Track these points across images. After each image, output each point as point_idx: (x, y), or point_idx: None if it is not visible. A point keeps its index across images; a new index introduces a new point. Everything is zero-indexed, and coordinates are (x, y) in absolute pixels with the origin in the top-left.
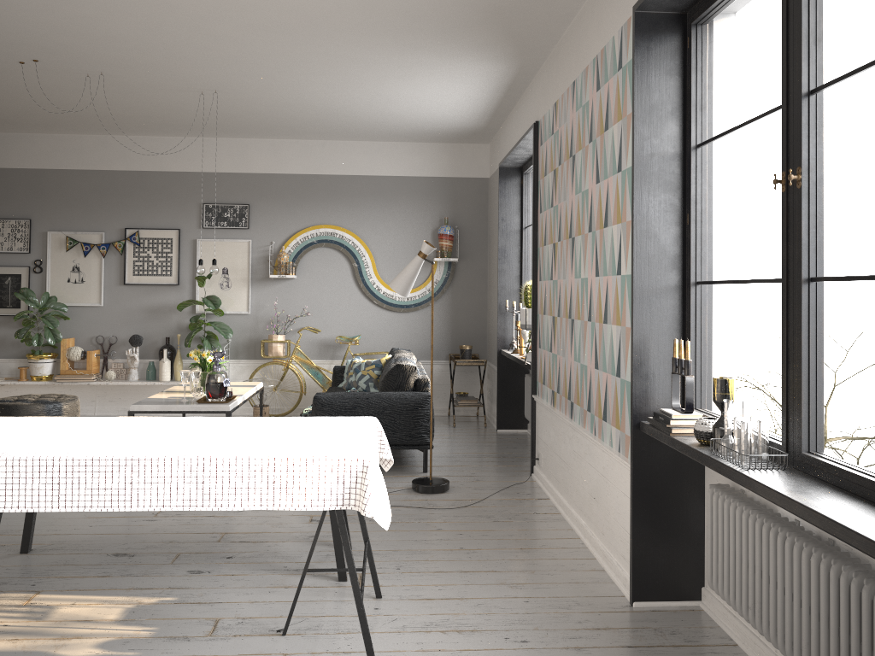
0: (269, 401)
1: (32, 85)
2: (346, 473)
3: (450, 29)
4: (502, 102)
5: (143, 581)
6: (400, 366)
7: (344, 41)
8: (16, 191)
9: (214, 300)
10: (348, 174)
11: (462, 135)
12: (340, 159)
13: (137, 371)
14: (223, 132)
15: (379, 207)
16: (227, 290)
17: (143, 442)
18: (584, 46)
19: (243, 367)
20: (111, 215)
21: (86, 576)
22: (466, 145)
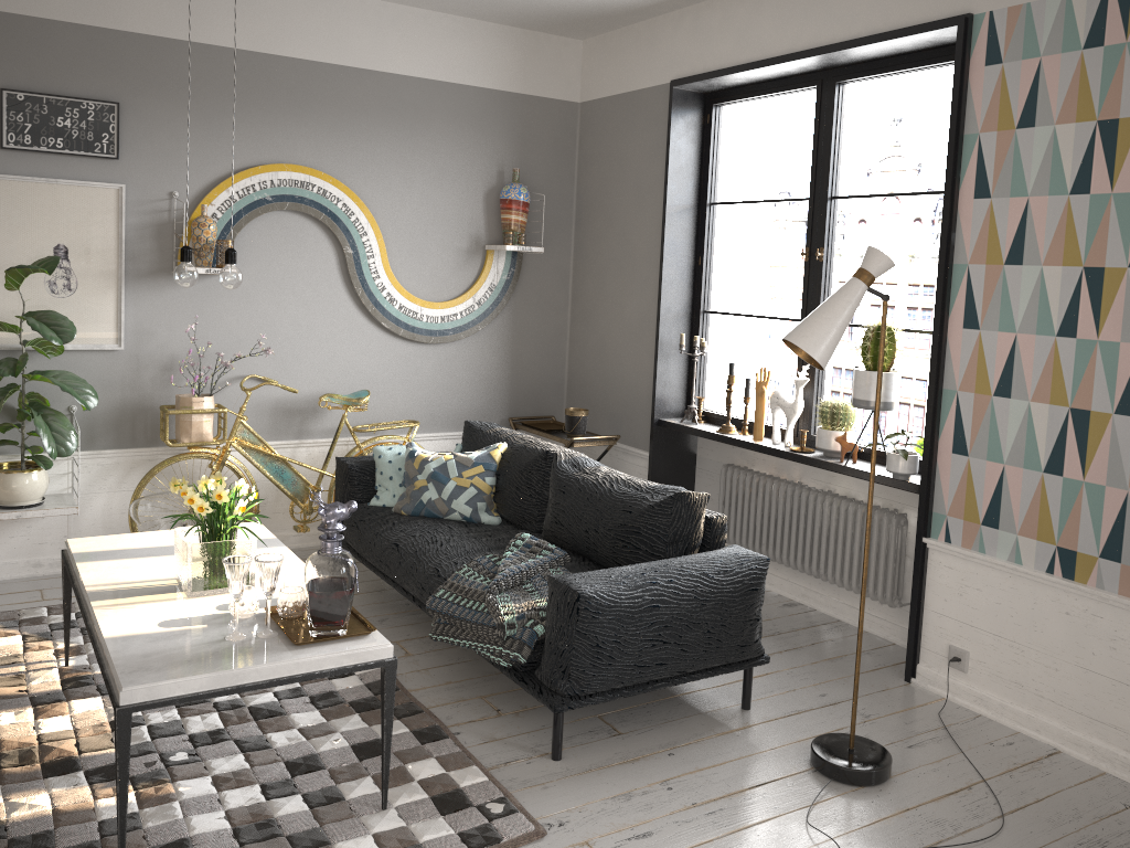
0: None
1: None
2: None
3: None
4: None
5: None
6: (683, 497)
7: None
8: None
9: (57, 322)
10: (335, 63)
11: (572, 17)
12: (319, 28)
13: None
14: None
15: (394, 137)
16: (68, 298)
17: None
18: None
19: (108, 466)
20: None
21: None
22: (547, 37)
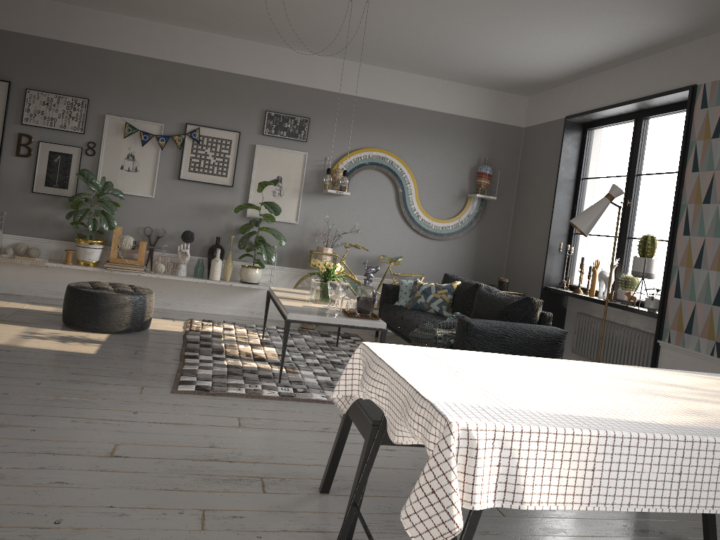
0: None
1: None
2: None
3: None
4: (614, 60)
5: None
6: (529, 299)
7: None
8: (76, 68)
9: (274, 207)
10: (403, 104)
11: (520, 85)
12: (398, 88)
13: (186, 267)
14: (301, 44)
15: (427, 139)
16: (279, 198)
17: None
18: None
19: (285, 274)
20: (173, 108)
21: None
22: (509, 95)
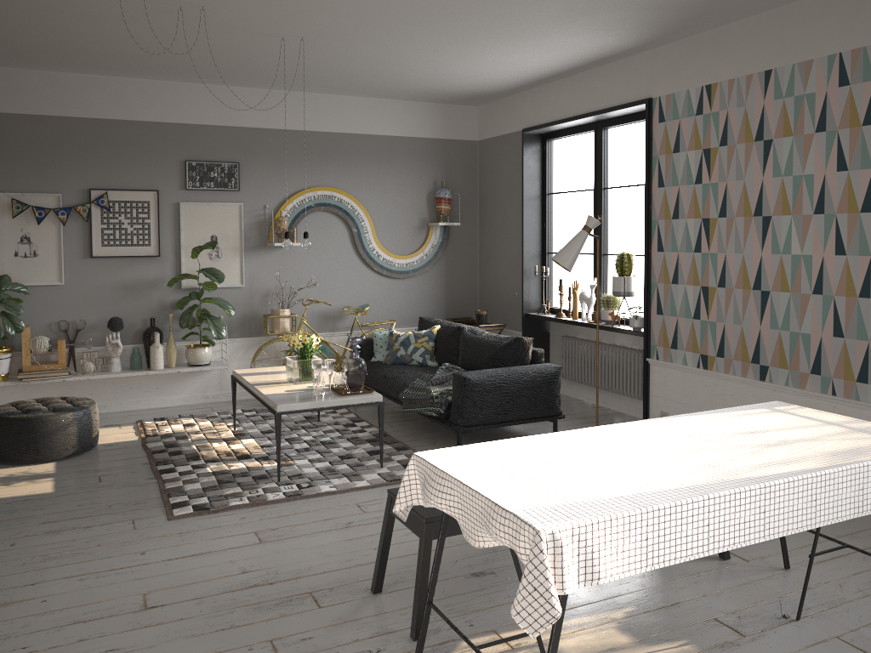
0: None
1: (75, 11)
2: None
3: (654, 7)
4: (566, 71)
5: None
6: (519, 339)
7: (538, 6)
8: None
9: (216, 273)
10: (343, 132)
11: (469, 97)
12: (335, 115)
13: (119, 360)
14: (217, 79)
15: (376, 168)
16: (218, 261)
17: (743, 455)
18: (799, 40)
19: (238, 346)
20: (69, 173)
21: (500, 603)
22: (457, 106)
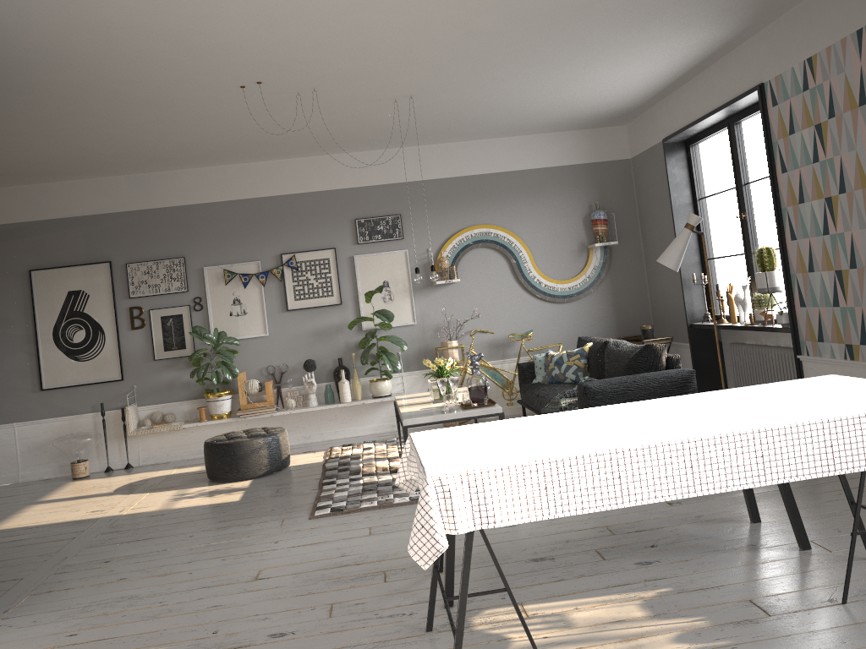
0: None
1: (227, 113)
2: None
3: None
4: (685, 74)
5: (607, 578)
6: (649, 346)
7: (596, 21)
8: (166, 231)
9: (386, 313)
10: (493, 172)
11: (609, 118)
12: (483, 158)
13: (315, 396)
14: (371, 145)
15: (528, 200)
16: (391, 303)
17: (708, 419)
18: None
19: (417, 378)
20: (264, 243)
21: (541, 582)
22: (604, 129)
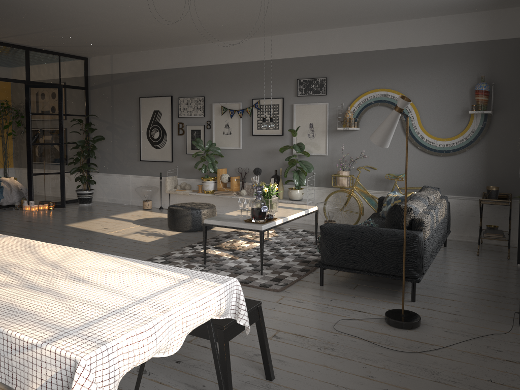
0: (334, 218)
1: (169, 10)
2: (63, 370)
3: None
4: None
5: None
6: (397, 206)
7: None
8: (197, 80)
9: (300, 145)
10: (398, 48)
11: (496, 0)
12: (392, 36)
13: None
14: (306, 27)
15: (424, 71)
16: (312, 139)
17: None
18: None
19: (323, 192)
20: (245, 91)
21: None
22: (505, 10)
